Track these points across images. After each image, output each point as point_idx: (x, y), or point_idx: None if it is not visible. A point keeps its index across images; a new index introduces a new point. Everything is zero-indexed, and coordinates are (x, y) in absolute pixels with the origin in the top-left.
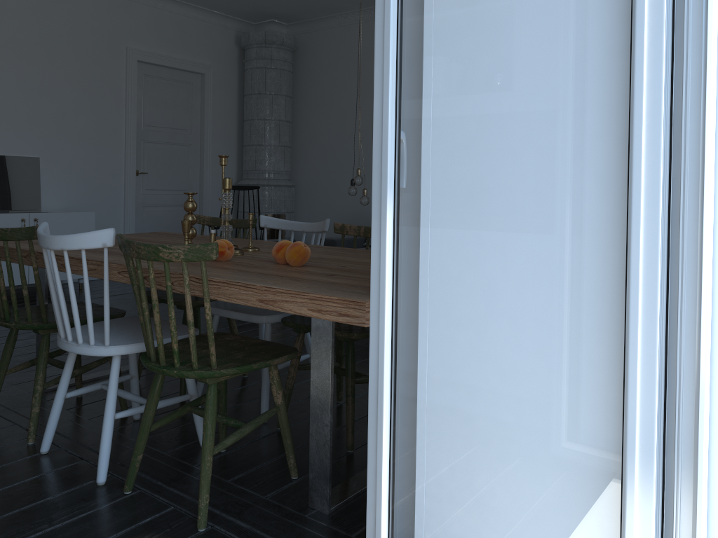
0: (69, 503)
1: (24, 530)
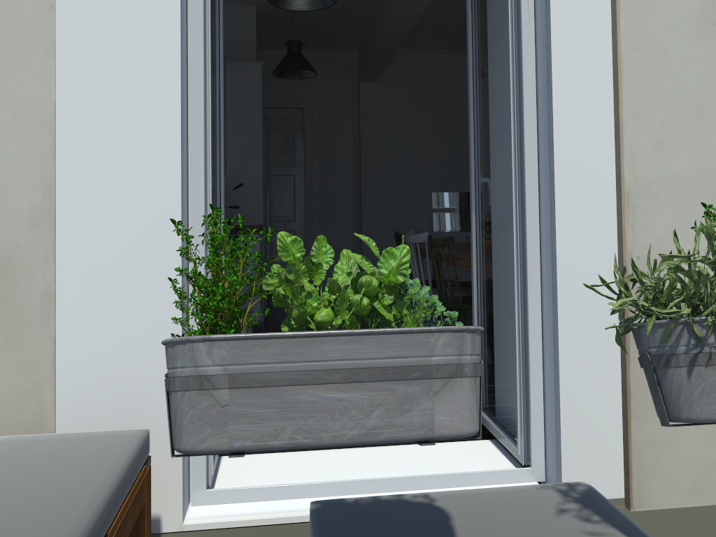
0: None
1: None
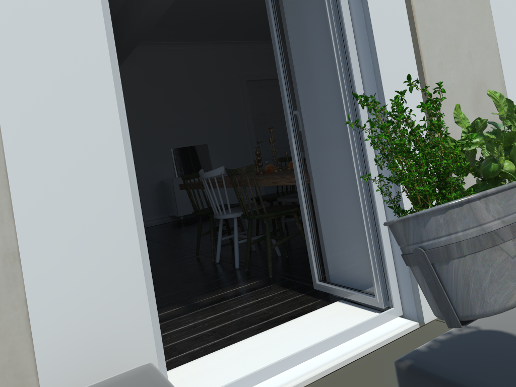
0: (225, 273)
1: (210, 280)
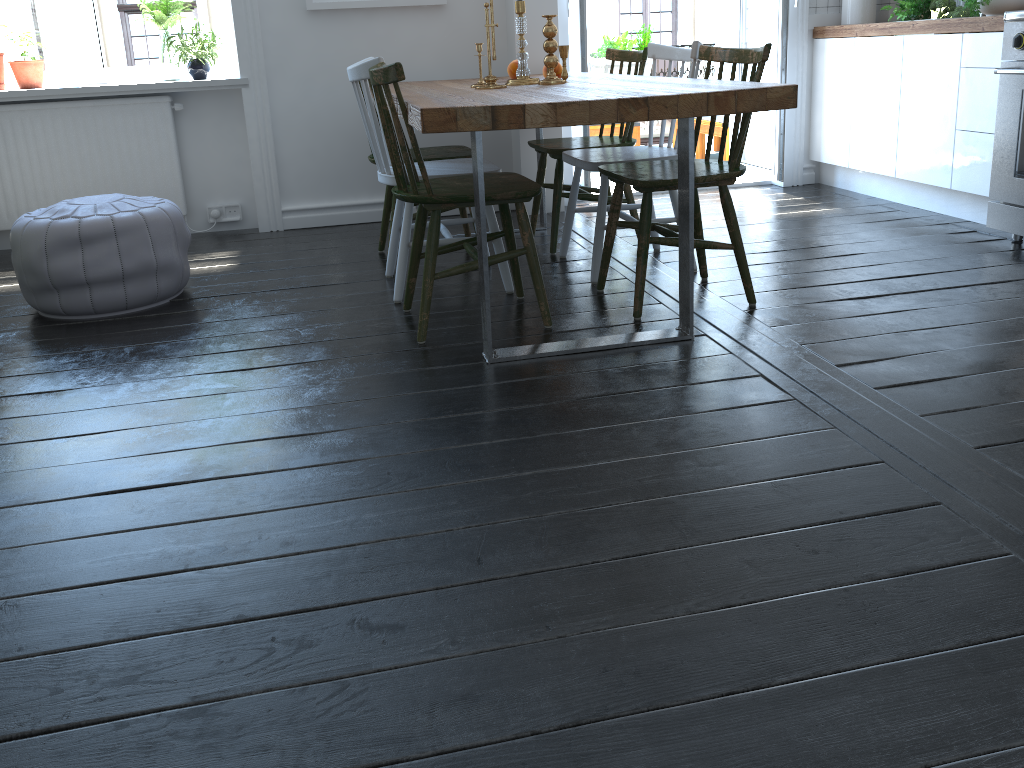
0: None
1: (710, 239)
